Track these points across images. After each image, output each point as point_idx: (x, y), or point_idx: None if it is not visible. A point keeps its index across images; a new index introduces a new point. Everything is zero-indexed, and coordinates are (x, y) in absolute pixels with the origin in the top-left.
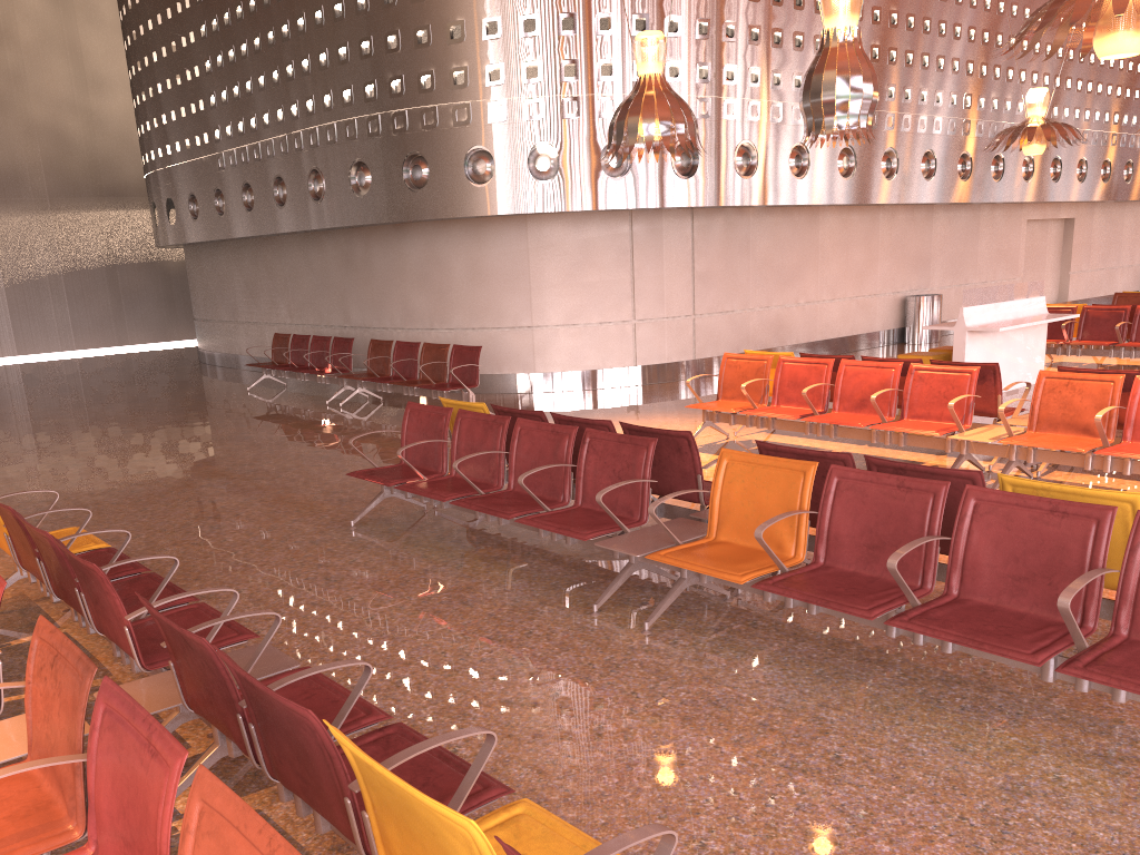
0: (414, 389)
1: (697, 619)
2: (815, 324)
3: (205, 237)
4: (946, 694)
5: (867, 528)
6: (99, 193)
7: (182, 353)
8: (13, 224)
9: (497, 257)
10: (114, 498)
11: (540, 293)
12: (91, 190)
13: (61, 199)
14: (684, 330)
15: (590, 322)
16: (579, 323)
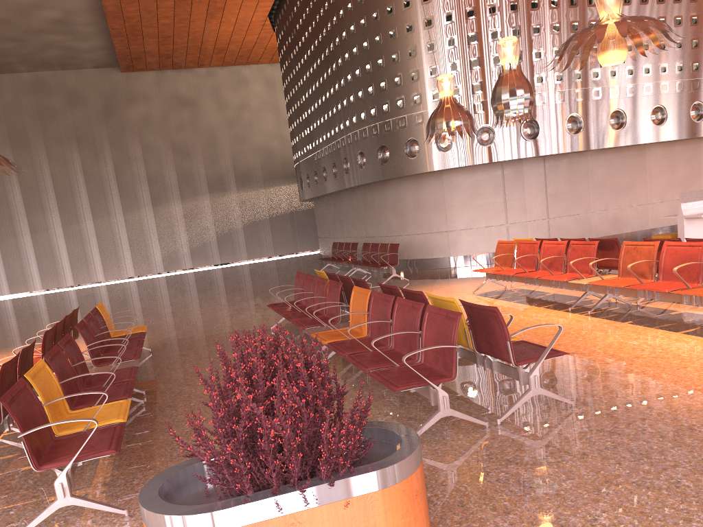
0: (374, 267)
1: (344, 366)
2: (647, 218)
3: (312, 195)
4: (392, 395)
5: (378, 319)
6: (286, 176)
7: (318, 255)
8: (247, 195)
9: (427, 195)
10: (204, 319)
11: (451, 212)
12: (282, 175)
13: (268, 181)
14: (541, 227)
15: (480, 226)
16: (473, 227)
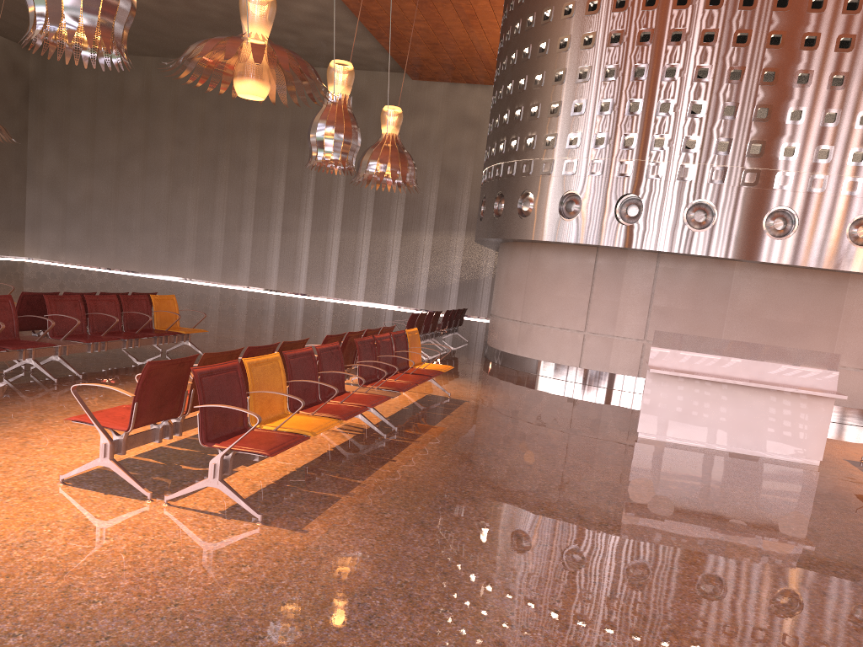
0: None
1: None
2: None
3: None
4: None
5: None
6: None
7: None
8: None
9: (515, 270)
10: None
11: (528, 298)
12: None
13: None
14: (631, 350)
15: (553, 326)
16: (546, 325)
